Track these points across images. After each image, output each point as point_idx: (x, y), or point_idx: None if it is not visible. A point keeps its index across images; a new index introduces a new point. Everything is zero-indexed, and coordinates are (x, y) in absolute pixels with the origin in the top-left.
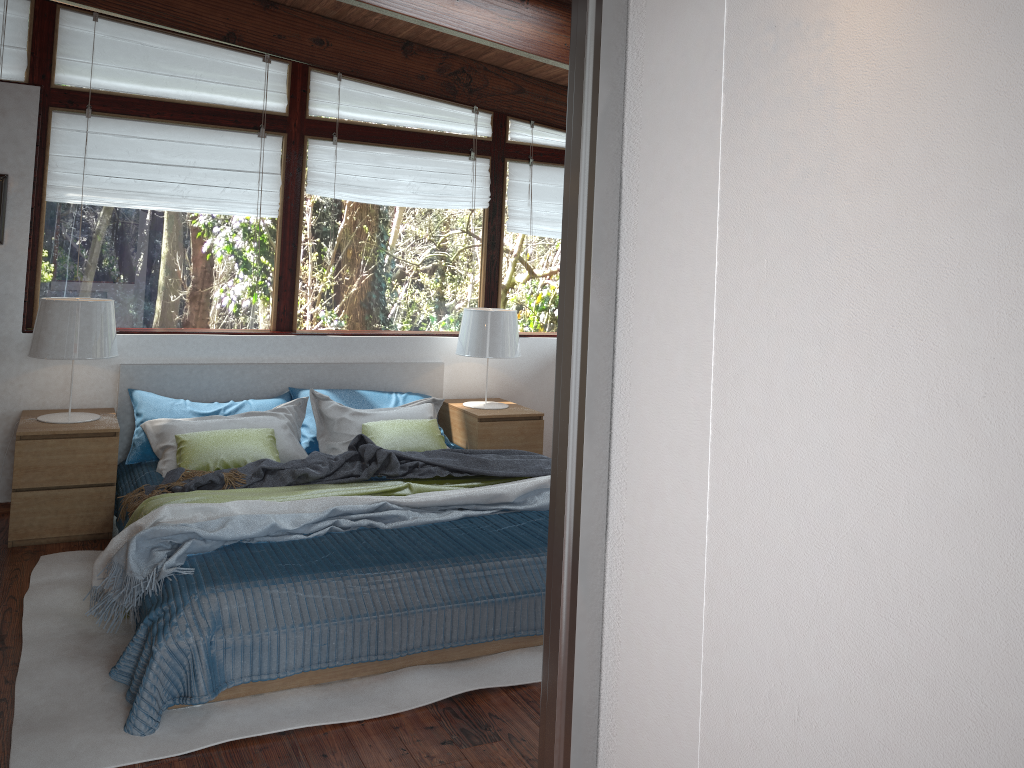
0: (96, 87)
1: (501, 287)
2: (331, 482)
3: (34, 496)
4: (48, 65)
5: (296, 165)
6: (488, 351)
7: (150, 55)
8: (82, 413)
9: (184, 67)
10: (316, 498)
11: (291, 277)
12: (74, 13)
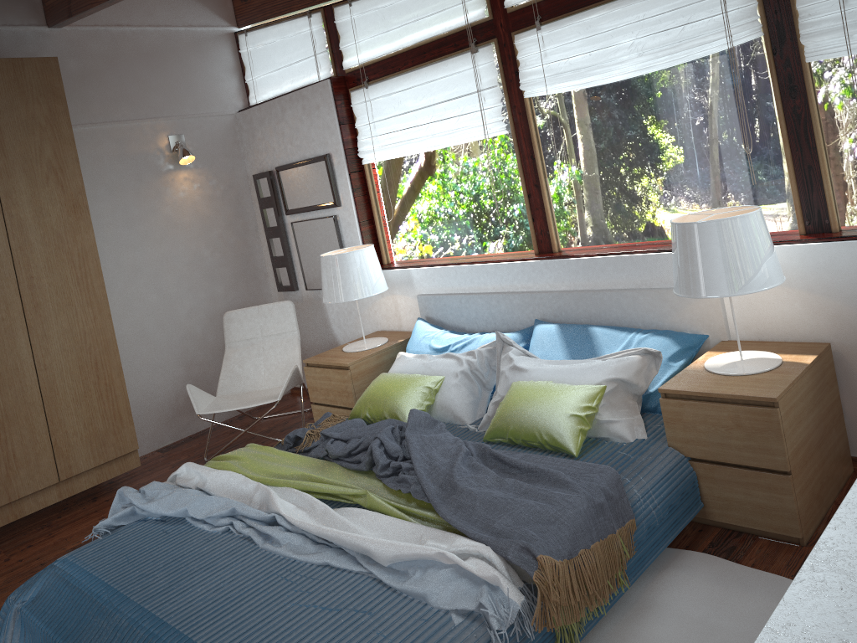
0: (362, 61)
1: (822, 156)
2: (341, 464)
3: (320, 409)
4: (341, 56)
5: (512, 69)
6: (685, 286)
7: (385, 15)
8: (379, 340)
9: (406, 13)
10: (265, 486)
11: (538, 193)
12: (341, 7)
